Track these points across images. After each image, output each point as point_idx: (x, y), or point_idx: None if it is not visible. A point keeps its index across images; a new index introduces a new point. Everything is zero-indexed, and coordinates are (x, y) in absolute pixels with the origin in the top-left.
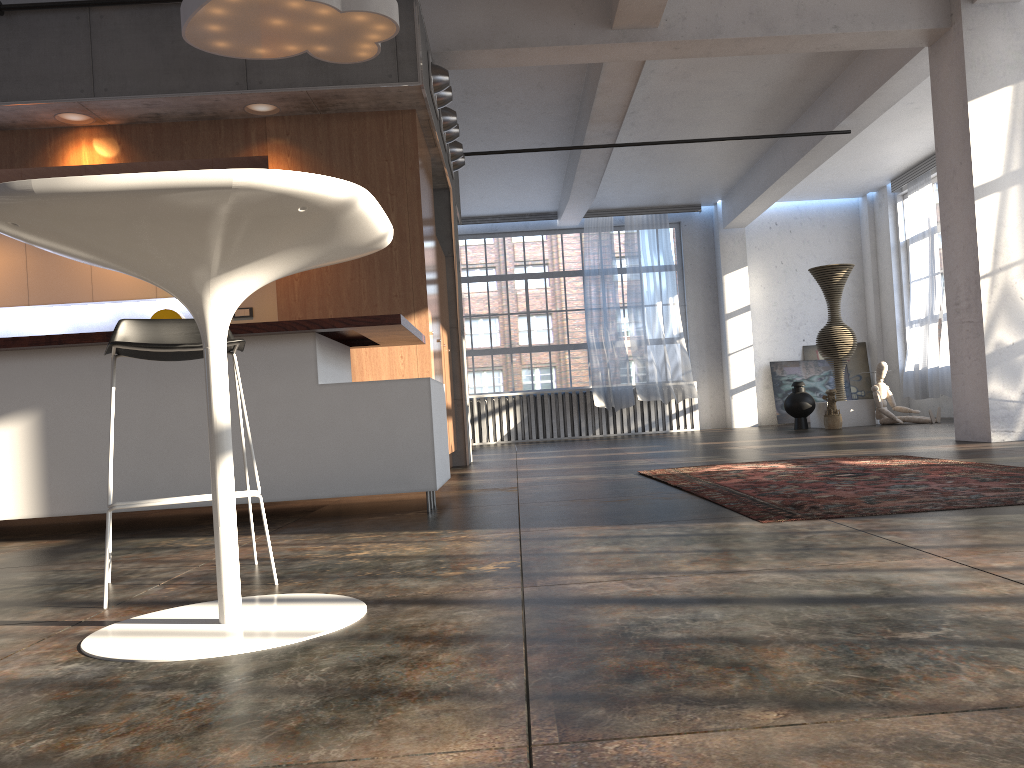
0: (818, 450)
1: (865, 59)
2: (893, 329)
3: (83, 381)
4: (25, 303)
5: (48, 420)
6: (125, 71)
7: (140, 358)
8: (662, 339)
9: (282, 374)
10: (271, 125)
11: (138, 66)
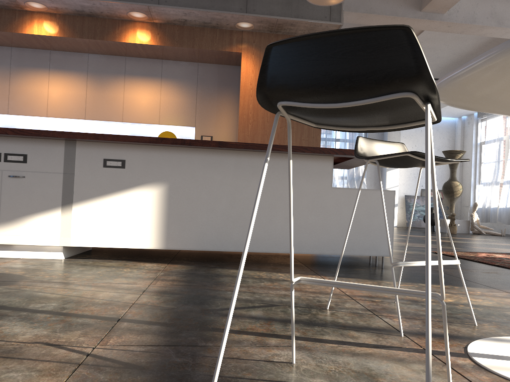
0: (496, 247)
1: None
2: (469, 185)
3: (194, 169)
4: (83, 118)
5: (171, 190)
6: None
7: (381, 163)
8: (354, 177)
9: (312, 179)
10: (245, 36)
11: None
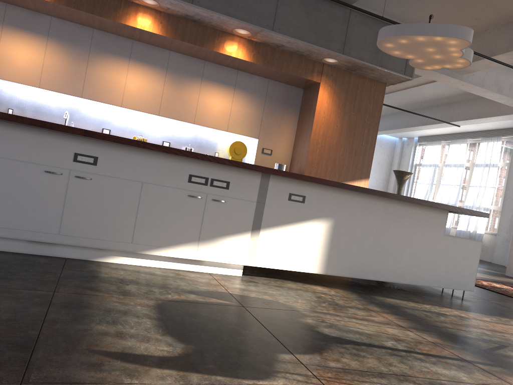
0: None
1: (484, 101)
2: None
3: (354, 210)
4: (157, 114)
5: (335, 225)
6: (290, 23)
7: None
8: None
9: (432, 226)
10: (325, 68)
11: (297, 23)
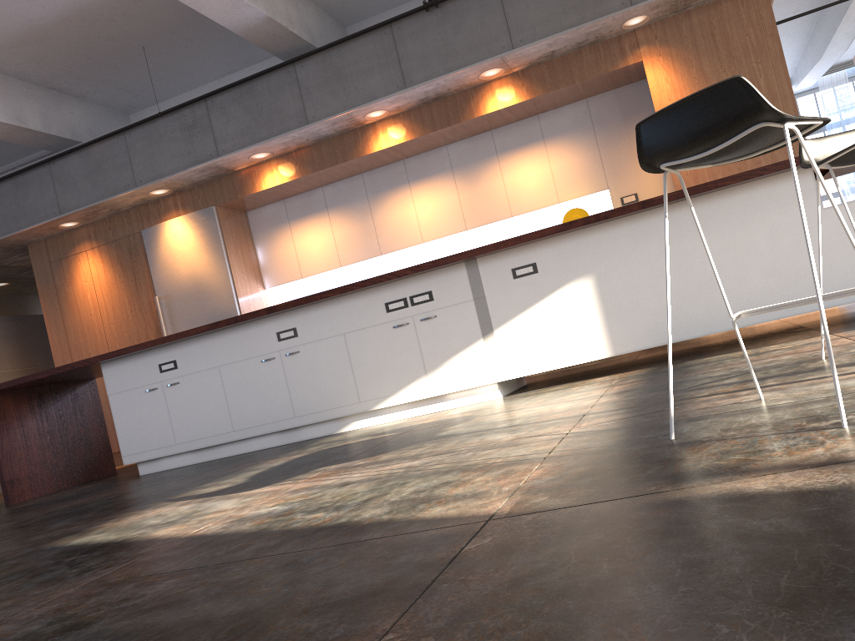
0: None
1: None
2: None
3: (621, 246)
4: (463, 229)
5: (599, 282)
6: (532, 21)
7: (838, 164)
8: None
9: (787, 207)
10: (640, 35)
11: (541, 14)
